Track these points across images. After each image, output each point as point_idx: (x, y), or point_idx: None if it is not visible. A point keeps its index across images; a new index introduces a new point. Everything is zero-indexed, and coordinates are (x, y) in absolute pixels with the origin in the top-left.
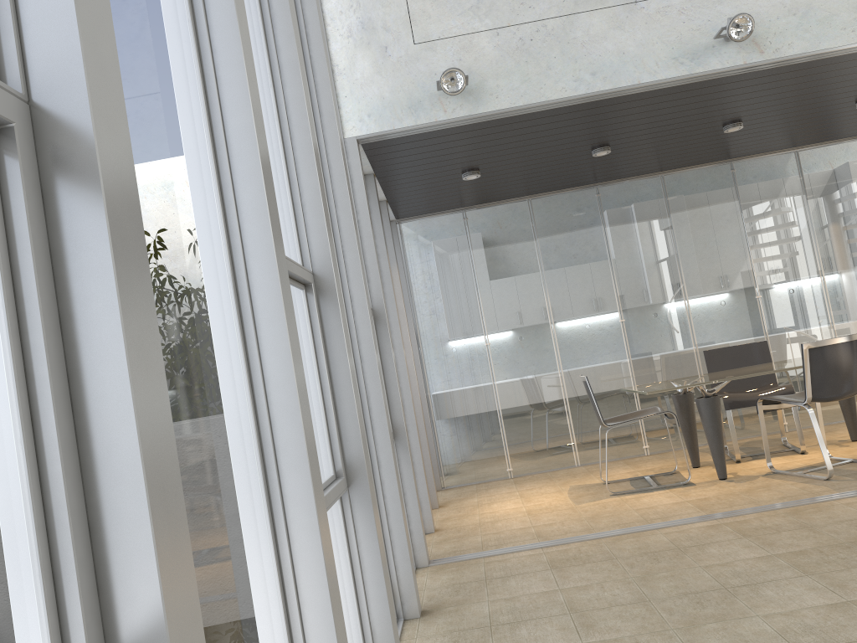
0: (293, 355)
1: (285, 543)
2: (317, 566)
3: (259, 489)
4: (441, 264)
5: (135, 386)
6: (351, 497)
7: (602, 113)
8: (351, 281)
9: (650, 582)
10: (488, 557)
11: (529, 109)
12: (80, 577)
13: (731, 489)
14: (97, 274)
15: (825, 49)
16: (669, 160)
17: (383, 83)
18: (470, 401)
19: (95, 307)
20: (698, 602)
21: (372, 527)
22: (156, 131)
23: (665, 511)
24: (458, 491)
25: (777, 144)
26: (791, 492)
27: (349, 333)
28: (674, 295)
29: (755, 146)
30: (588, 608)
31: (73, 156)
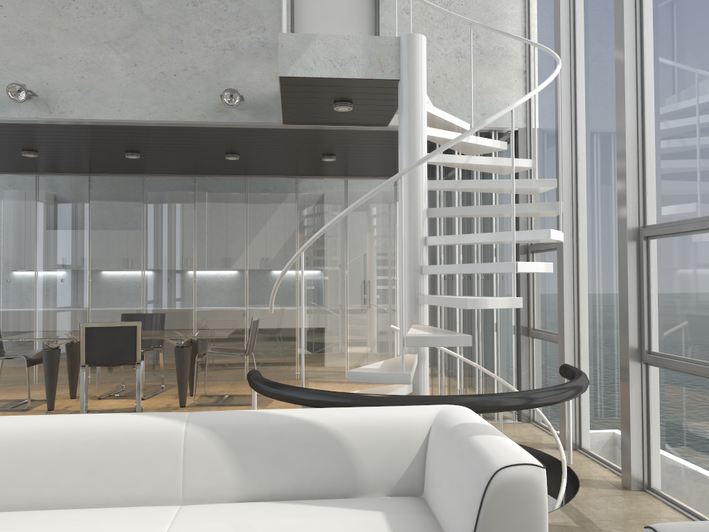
0: None
1: None
2: None
3: None
4: None
5: None
6: None
7: None
8: None
9: None
10: None
11: None
12: None
13: None
14: None
15: (96, 120)
16: (128, 167)
17: None
18: None
19: None
20: None
21: None
22: None
23: None
24: None
25: (217, 171)
26: None
27: None
28: (135, 268)
29: (197, 170)
30: None
31: None
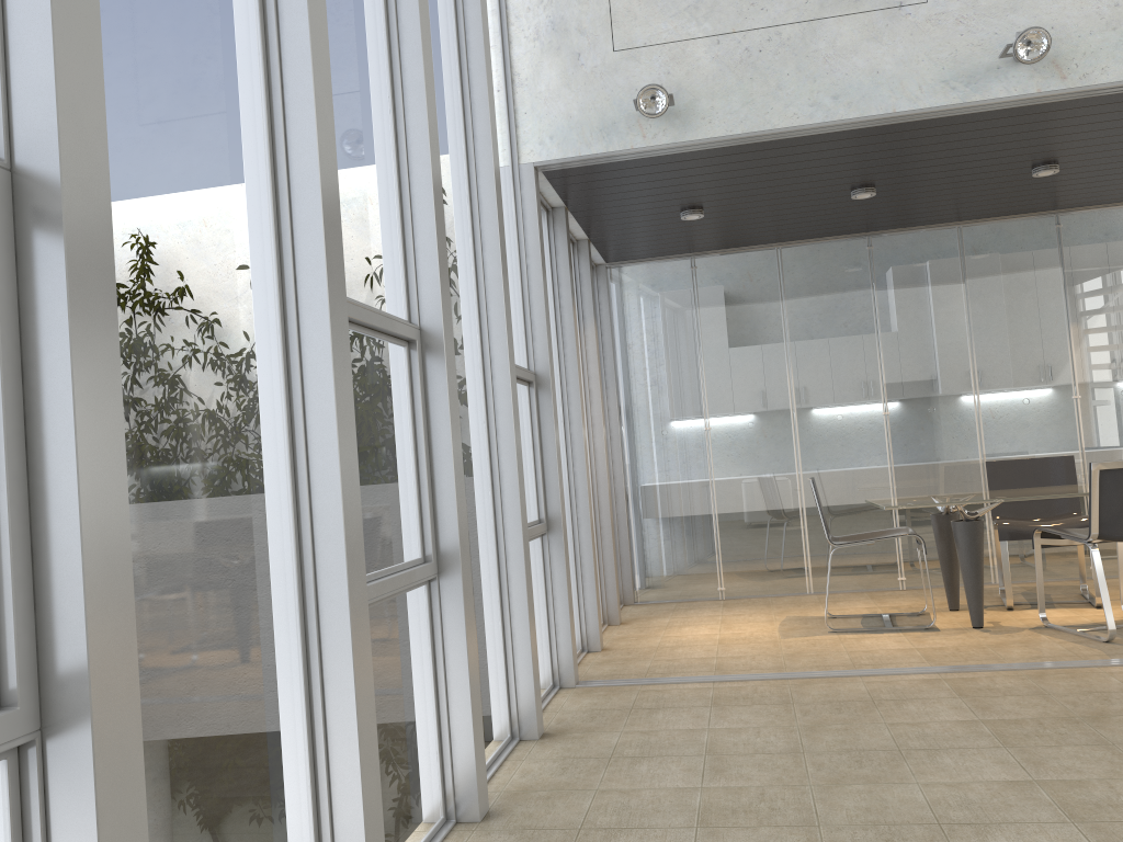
0: (339, 418)
1: (313, 615)
2: (344, 643)
3: (287, 555)
4: (658, 323)
5: (81, 431)
6: (441, 586)
7: (853, 146)
8: (493, 339)
9: (816, 733)
10: (647, 685)
11: (750, 138)
12: (16, 592)
13: (980, 640)
14: (55, 328)
15: None
16: (966, 208)
17: (572, 98)
18: (679, 498)
19: (52, 358)
20: (858, 760)
21: (460, 621)
22: (188, 179)
23: (883, 658)
24: (651, 608)
25: (1121, 194)
26: (1051, 652)
27: (485, 400)
28: (961, 386)
29: (1088, 196)
30: (729, 752)
31: (43, 221)
